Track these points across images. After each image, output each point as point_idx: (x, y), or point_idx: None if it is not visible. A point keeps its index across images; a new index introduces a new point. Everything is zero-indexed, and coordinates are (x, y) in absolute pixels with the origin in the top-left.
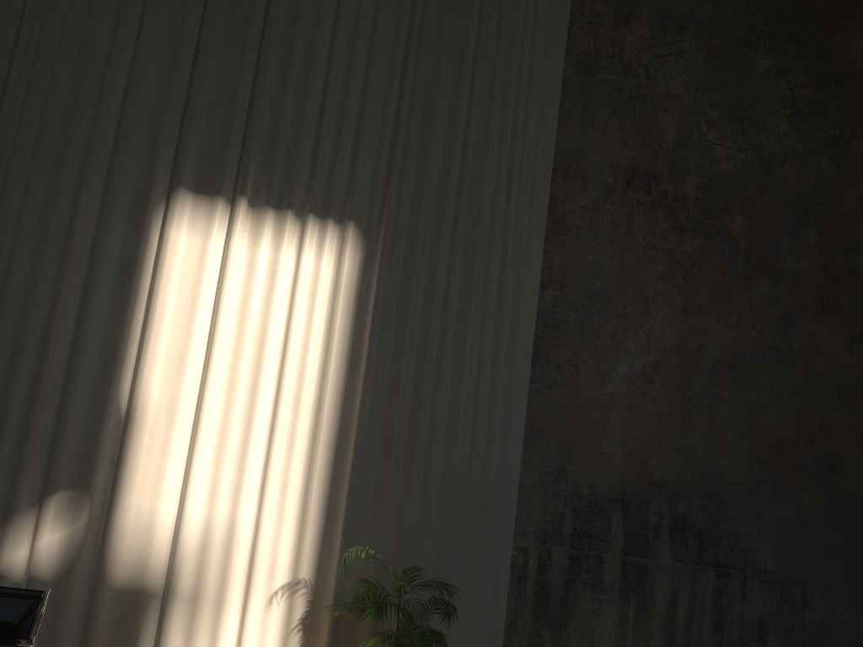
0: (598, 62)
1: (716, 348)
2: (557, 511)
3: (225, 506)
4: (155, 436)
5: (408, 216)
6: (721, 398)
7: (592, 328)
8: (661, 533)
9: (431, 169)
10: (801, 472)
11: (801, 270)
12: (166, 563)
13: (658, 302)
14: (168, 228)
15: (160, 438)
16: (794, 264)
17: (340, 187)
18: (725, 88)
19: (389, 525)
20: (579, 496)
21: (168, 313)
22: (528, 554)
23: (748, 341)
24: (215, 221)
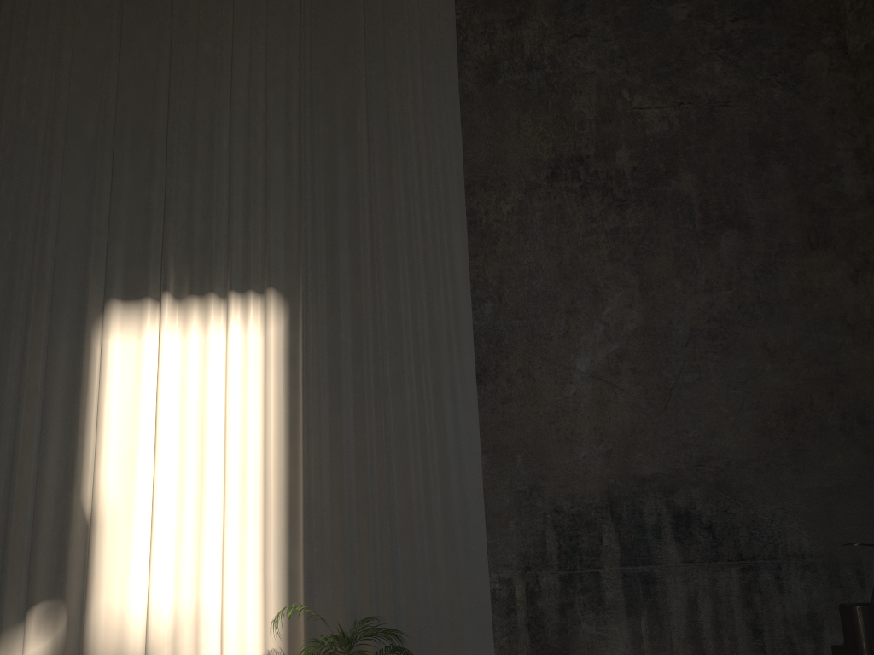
0: (498, 67)
1: (688, 318)
2: (537, 532)
3: (189, 590)
4: (118, 534)
5: (326, 269)
6: (706, 371)
7: (540, 332)
8: (664, 534)
9: (340, 218)
10: (823, 432)
11: (774, 210)
12: None
13: (610, 287)
14: (105, 338)
15: (122, 535)
16: (763, 207)
17: (256, 259)
18: (642, 50)
19: (353, 579)
20: (559, 511)
21: (115, 416)
22: (513, 584)
23: (725, 302)
24: (145, 321)
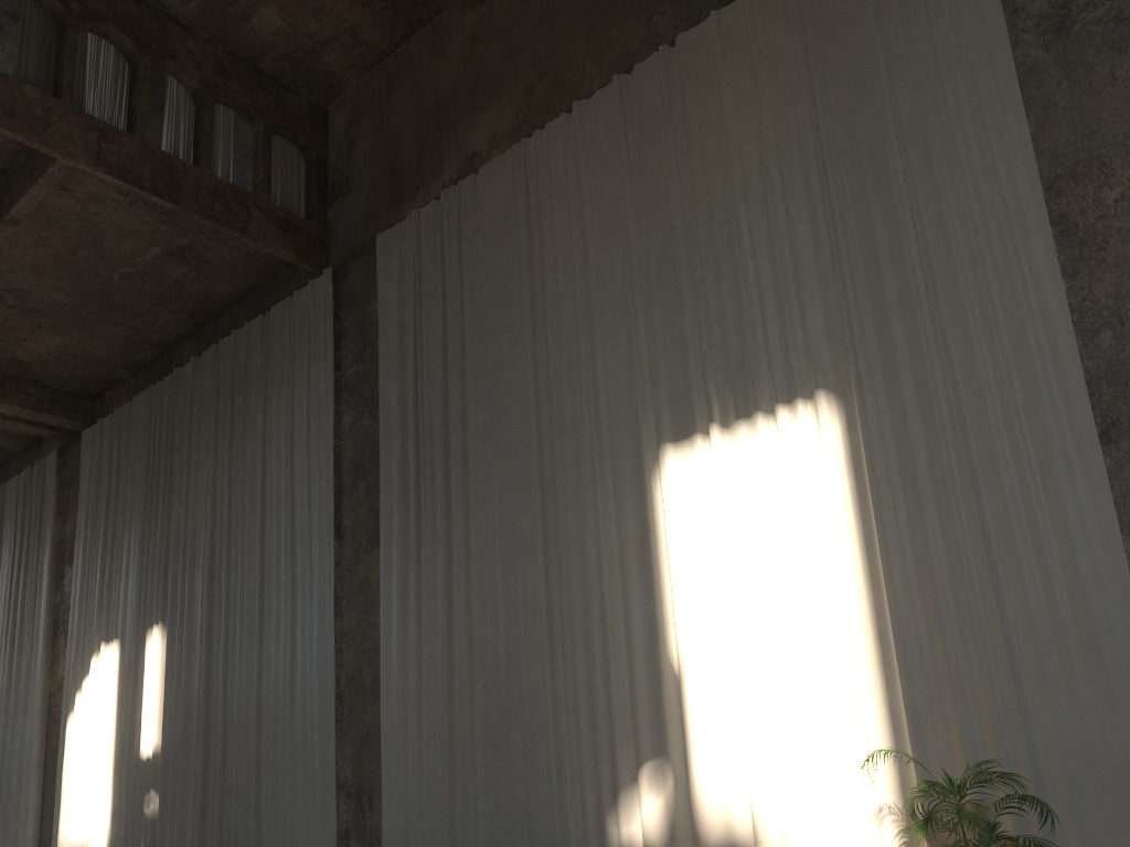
0: (1070, 10)
1: None
2: None
3: (784, 740)
4: (706, 687)
5: (878, 350)
6: None
7: None
8: None
9: (886, 284)
10: None
11: None
12: (750, 813)
13: None
14: (663, 486)
15: (710, 687)
16: None
17: (798, 361)
18: None
19: (968, 716)
20: None
21: (685, 564)
22: None
23: None
24: (698, 459)
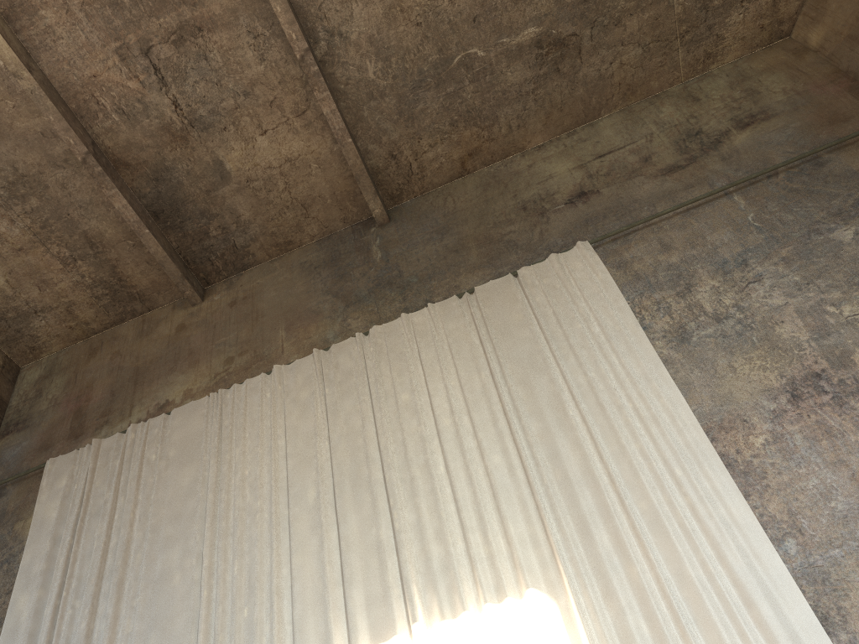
0: (686, 329)
1: None
2: None
3: None
4: None
5: (584, 553)
6: None
7: None
8: None
9: (582, 499)
10: None
11: None
12: None
13: None
14: None
15: None
16: None
17: (504, 564)
18: (826, 272)
19: None
20: None
21: None
22: None
23: None
24: None
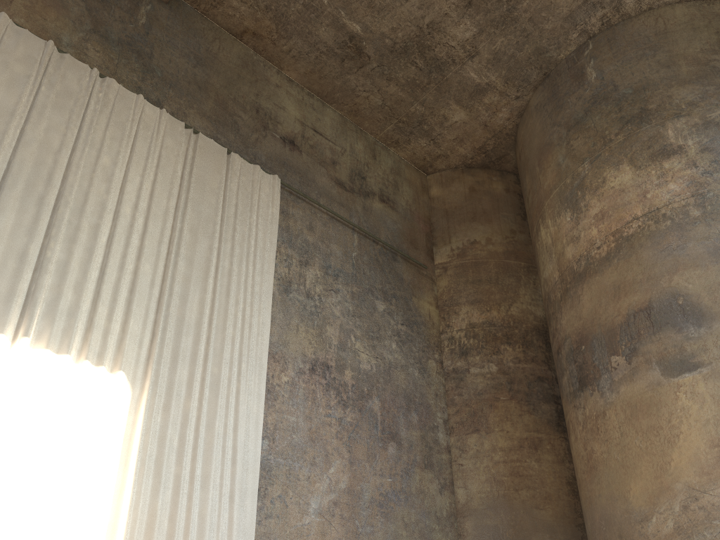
0: (291, 286)
1: (371, 490)
2: None
3: None
4: None
5: (166, 373)
6: (376, 527)
7: (294, 472)
8: None
9: (185, 340)
10: None
11: (411, 438)
12: None
13: (335, 455)
14: None
15: None
16: (407, 435)
17: (112, 343)
18: (362, 317)
19: None
20: None
21: None
22: None
23: (388, 486)
24: None
